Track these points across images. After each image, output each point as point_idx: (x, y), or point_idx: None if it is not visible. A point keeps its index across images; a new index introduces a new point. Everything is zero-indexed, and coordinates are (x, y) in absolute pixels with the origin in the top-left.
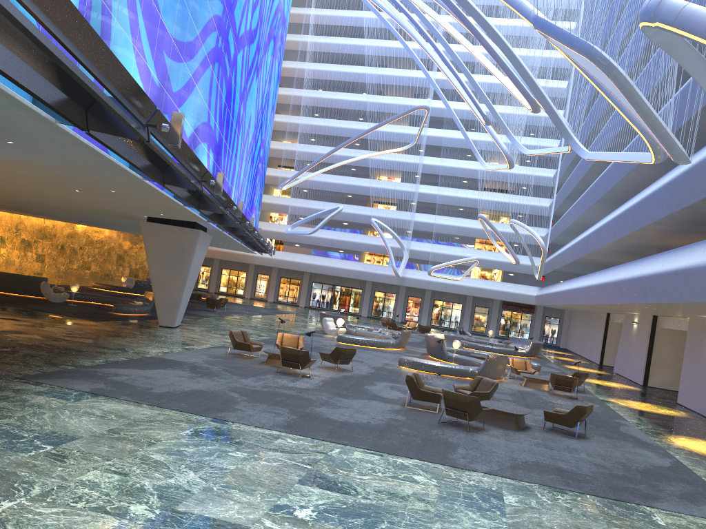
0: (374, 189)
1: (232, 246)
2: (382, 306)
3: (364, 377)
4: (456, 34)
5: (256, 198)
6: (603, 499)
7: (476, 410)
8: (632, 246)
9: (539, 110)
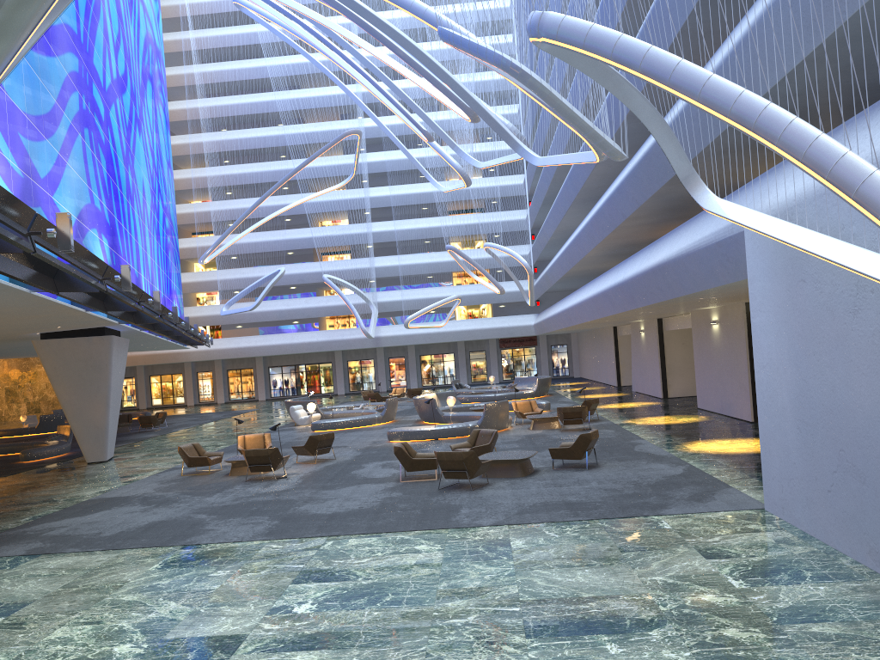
0: (319, 239)
1: (156, 345)
2: (361, 377)
3: (350, 462)
4: (368, 46)
5: (173, 279)
6: (612, 520)
7: (475, 465)
8: (620, 246)
9: (479, 119)
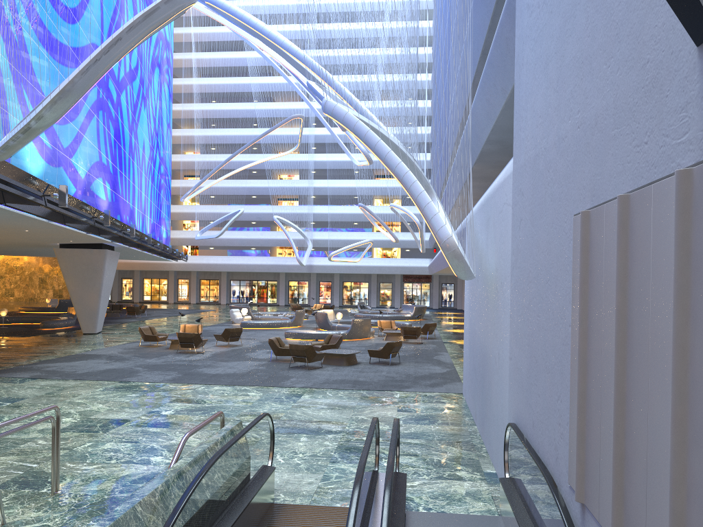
0: (274, 189)
1: (145, 257)
2: (298, 294)
3: (250, 348)
4: (293, 69)
5: (163, 210)
6: (371, 391)
7: (312, 354)
8: None
9: None
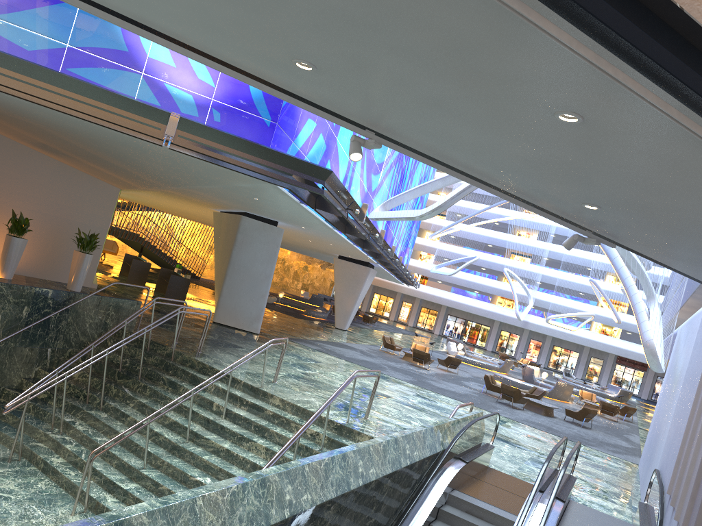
0: (511, 243)
1: (386, 277)
2: (506, 344)
3: (464, 378)
4: None
5: (410, 241)
6: (560, 437)
7: (518, 397)
8: None
9: None
